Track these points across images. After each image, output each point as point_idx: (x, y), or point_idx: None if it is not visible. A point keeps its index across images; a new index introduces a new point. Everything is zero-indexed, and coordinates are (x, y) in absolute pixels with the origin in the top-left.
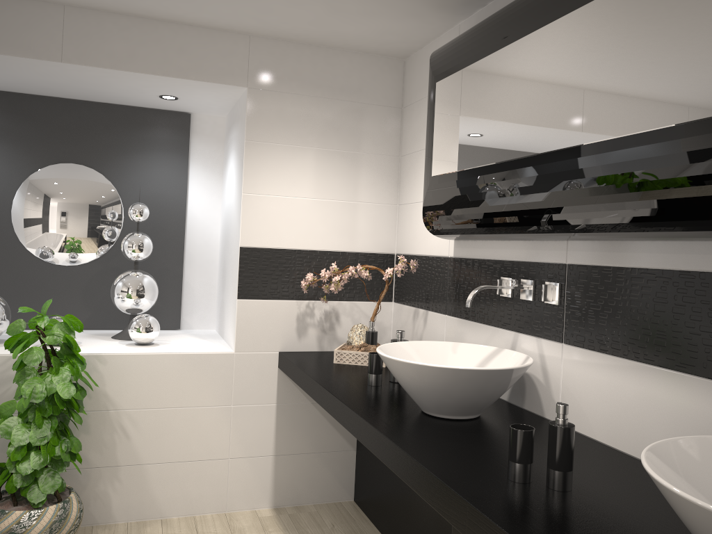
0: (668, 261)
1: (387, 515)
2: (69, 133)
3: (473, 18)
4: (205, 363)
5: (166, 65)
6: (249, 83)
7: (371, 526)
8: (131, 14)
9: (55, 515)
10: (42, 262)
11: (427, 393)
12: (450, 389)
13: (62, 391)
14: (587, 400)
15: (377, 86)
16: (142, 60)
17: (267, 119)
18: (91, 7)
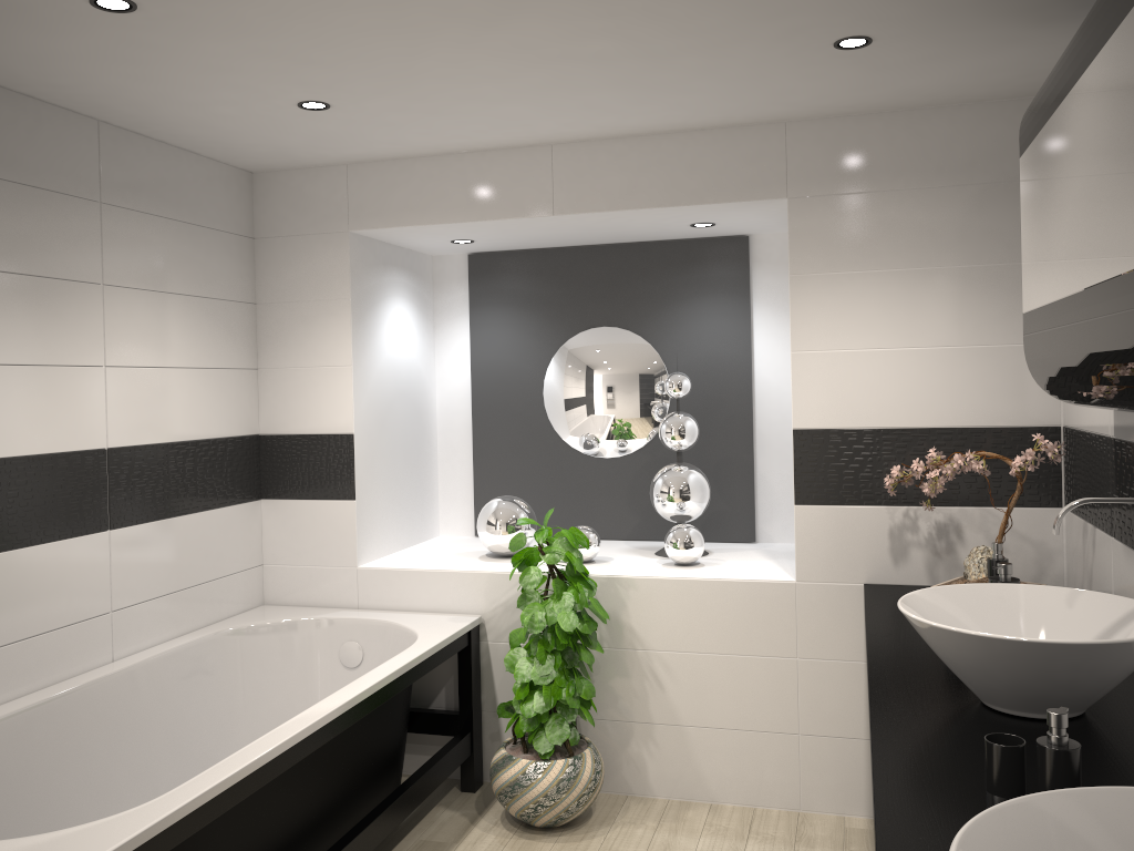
0: None
1: None
2: (599, 289)
3: None
4: (755, 595)
5: (674, 191)
6: (790, 191)
7: None
8: (627, 135)
9: (562, 772)
10: (580, 455)
11: (961, 671)
12: (988, 667)
13: (563, 621)
14: None
15: (1005, 151)
16: (644, 192)
17: (820, 239)
18: (580, 140)
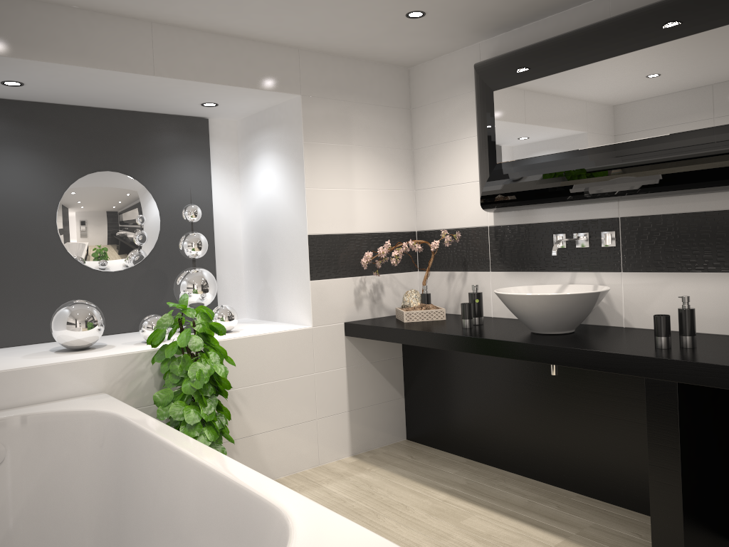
0: (709, 206)
1: (458, 436)
2: (103, 142)
3: (496, 39)
4: (292, 339)
5: (238, 77)
6: (302, 91)
7: (438, 450)
8: (206, 31)
9: None
10: (91, 270)
11: (552, 316)
12: (571, 309)
13: (219, 371)
14: (649, 305)
15: (392, 91)
16: (219, 73)
17: (318, 123)
18: (174, 24)
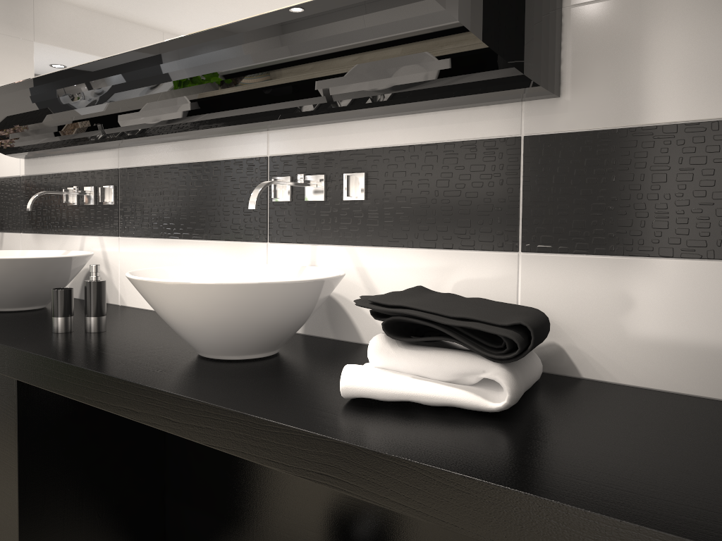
0: (186, 156)
1: None
2: None
3: None
4: None
5: None
6: None
7: None
8: None
9: None
10: None
11: None
12: (8, 280)
13: None
14: None
15: None
16: None
17: None
18: None
